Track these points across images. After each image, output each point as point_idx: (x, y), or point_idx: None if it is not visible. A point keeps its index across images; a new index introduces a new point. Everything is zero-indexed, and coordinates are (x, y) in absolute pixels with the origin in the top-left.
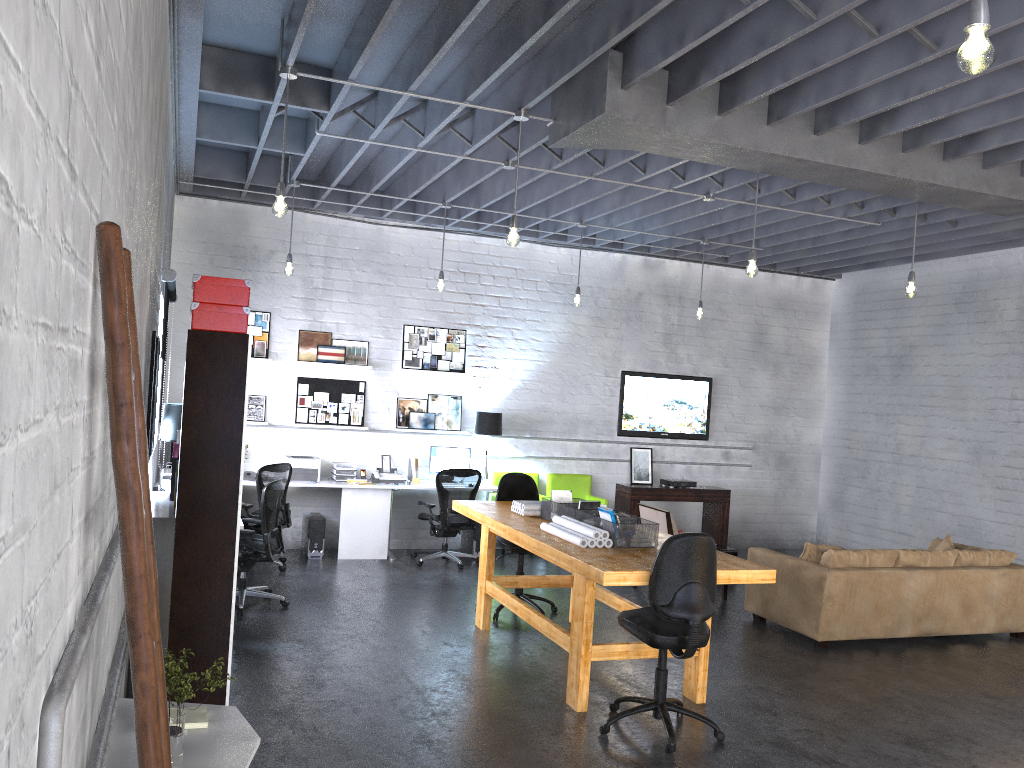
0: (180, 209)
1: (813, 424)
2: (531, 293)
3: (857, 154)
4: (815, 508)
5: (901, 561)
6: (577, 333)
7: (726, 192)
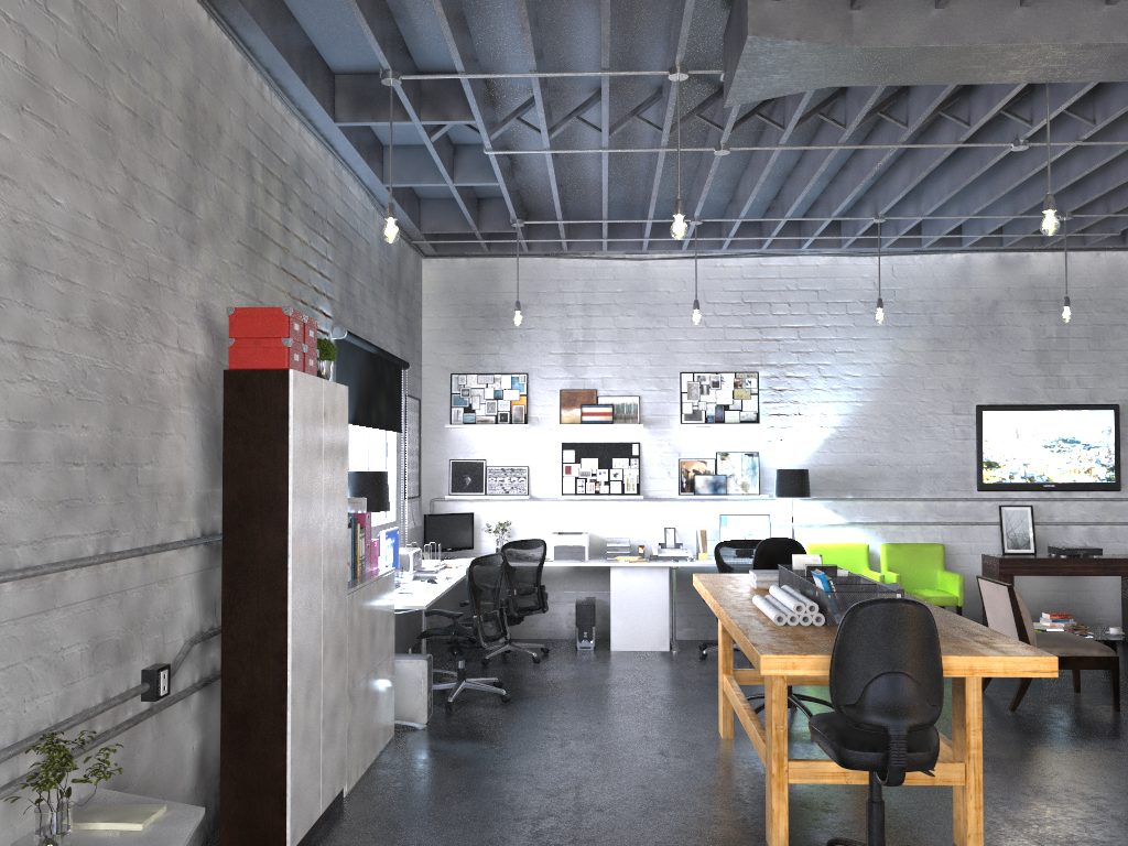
0: (428, 273)
1: None
2: (840, 318)
3: None
4: None
5: None
6: (908, 362)
7: (1055, 135)
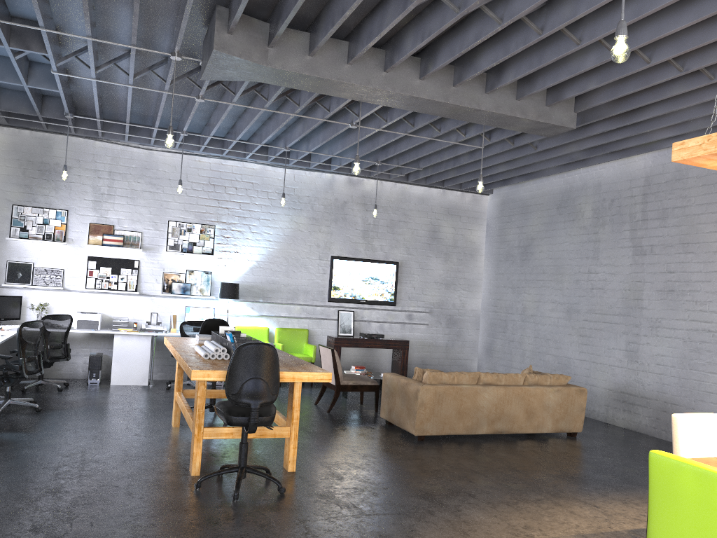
0: (1, 136)
1: (474, 296)
2: (264, 200)
3: (418, 86)
4: (476, 355)
5: (482, 380)
6: (298, 229)
7: (371, 123)
